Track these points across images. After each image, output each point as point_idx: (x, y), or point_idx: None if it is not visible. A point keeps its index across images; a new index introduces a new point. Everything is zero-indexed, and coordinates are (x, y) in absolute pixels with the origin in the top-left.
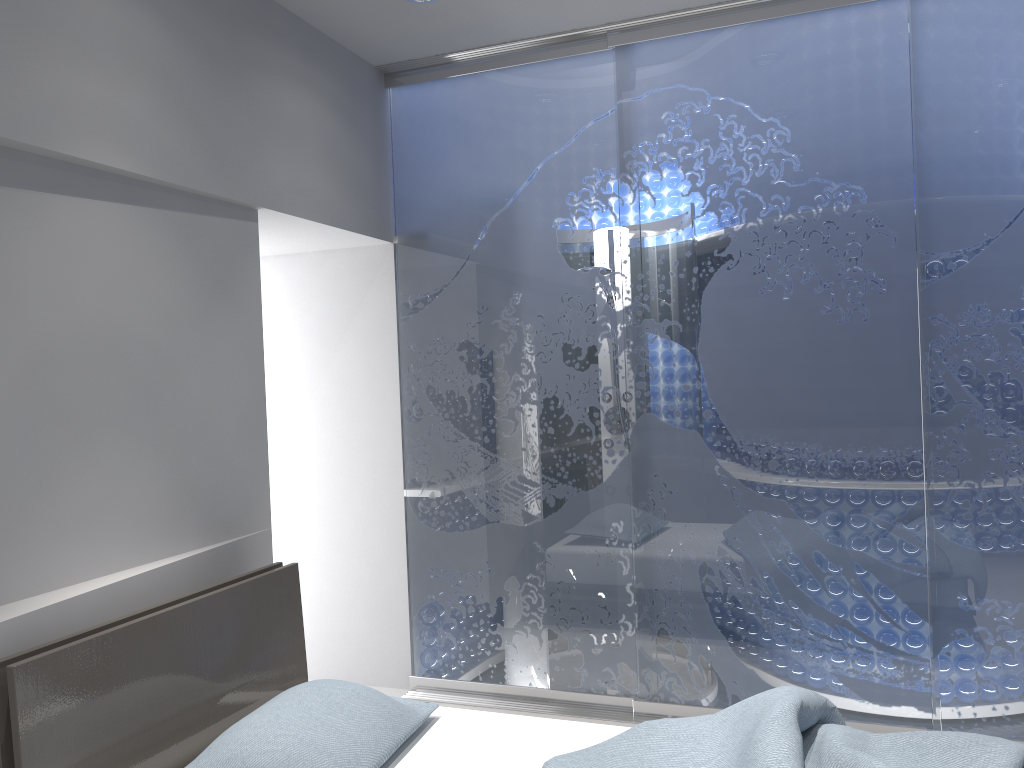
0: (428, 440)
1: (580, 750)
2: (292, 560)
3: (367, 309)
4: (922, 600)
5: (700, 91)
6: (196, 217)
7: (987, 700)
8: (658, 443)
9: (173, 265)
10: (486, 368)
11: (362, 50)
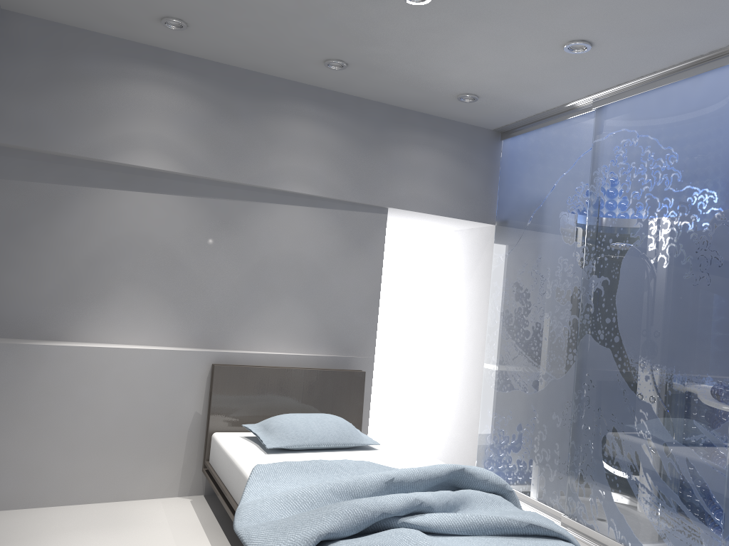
0: (495, 336)
1: (386, 466)
2: (440, 393)
3: (482, 261)
4: (723, 494)
5: (633, 132)
6: (348, 212)
7: None
8: (590, 354)
9: (332, 232)
10: (522, 298)
11: (476, 123)
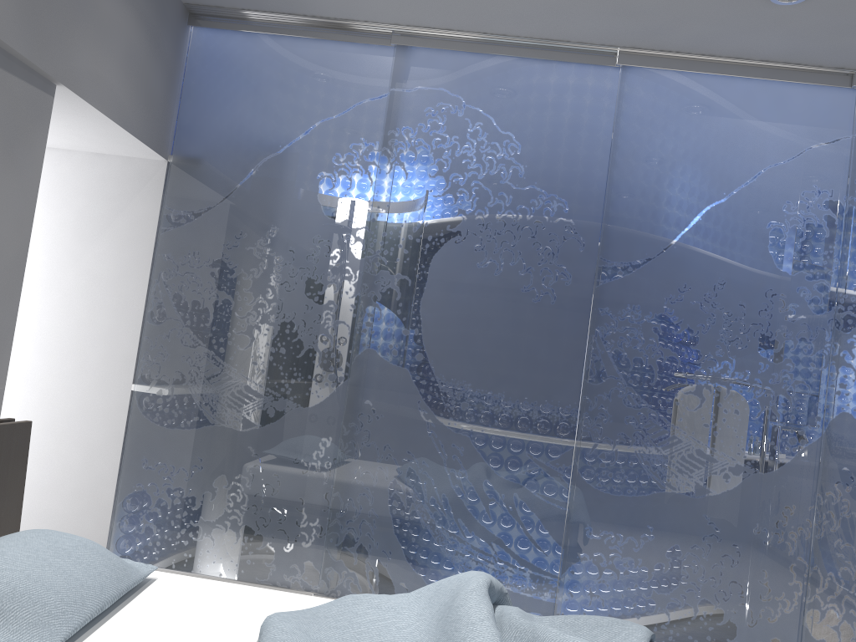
0: (166, 342)
1: (297, 611)
2: None
3: (130, 214)
4: (560, 528)
5: (458, 98)
6: None
7: (595, 611)
8: (374, 375)
9: None
10: (234, 287)
11: None
